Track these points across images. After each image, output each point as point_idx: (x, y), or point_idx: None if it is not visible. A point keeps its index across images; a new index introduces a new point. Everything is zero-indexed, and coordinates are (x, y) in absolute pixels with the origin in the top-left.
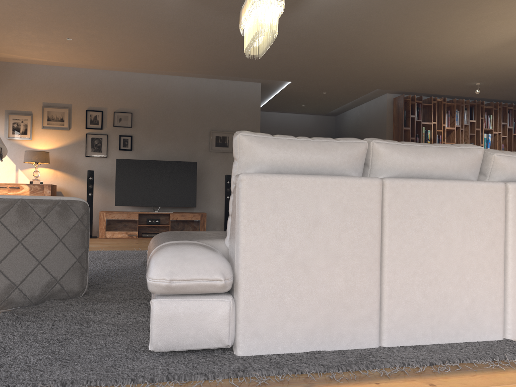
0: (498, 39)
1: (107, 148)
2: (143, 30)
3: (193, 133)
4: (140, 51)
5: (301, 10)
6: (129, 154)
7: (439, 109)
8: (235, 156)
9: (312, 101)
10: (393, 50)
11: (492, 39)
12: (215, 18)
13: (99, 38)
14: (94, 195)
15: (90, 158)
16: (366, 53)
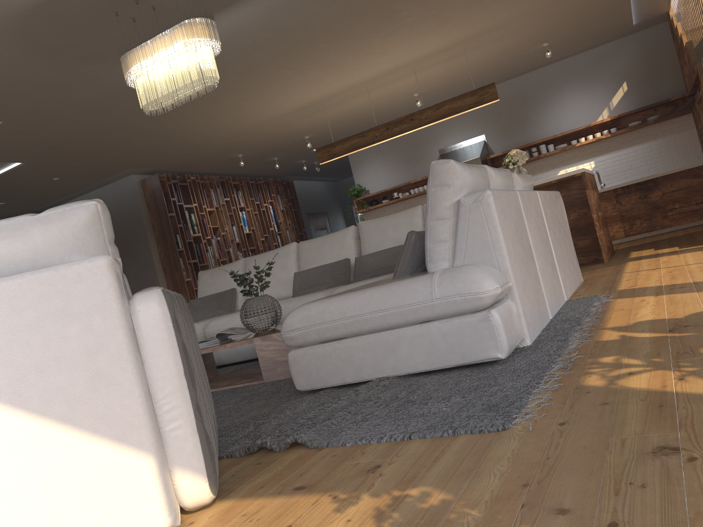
0: (294, 104)
1: None
2: None
3: None
4: None
5: None
6: None
7: (194, 188)
8: (446, 182)
9: (24, 193)
10: (195, 115)
11: (290, 104)
12: (12, 60)
13: None
14: None
15: None
16: (164, 118)
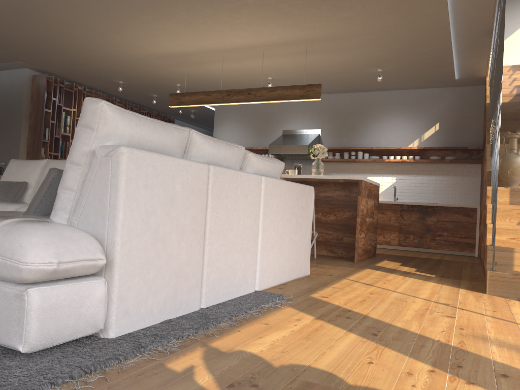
0: (159, 50)
1: None
2: None
3: None
4: None
5: None
6: None
7: (79, 97)
8: (91, 125)
9: None
10: (65, 29)
11: (155, 49)
12: None
13: None
14: None
15: None
16: (34, 22)
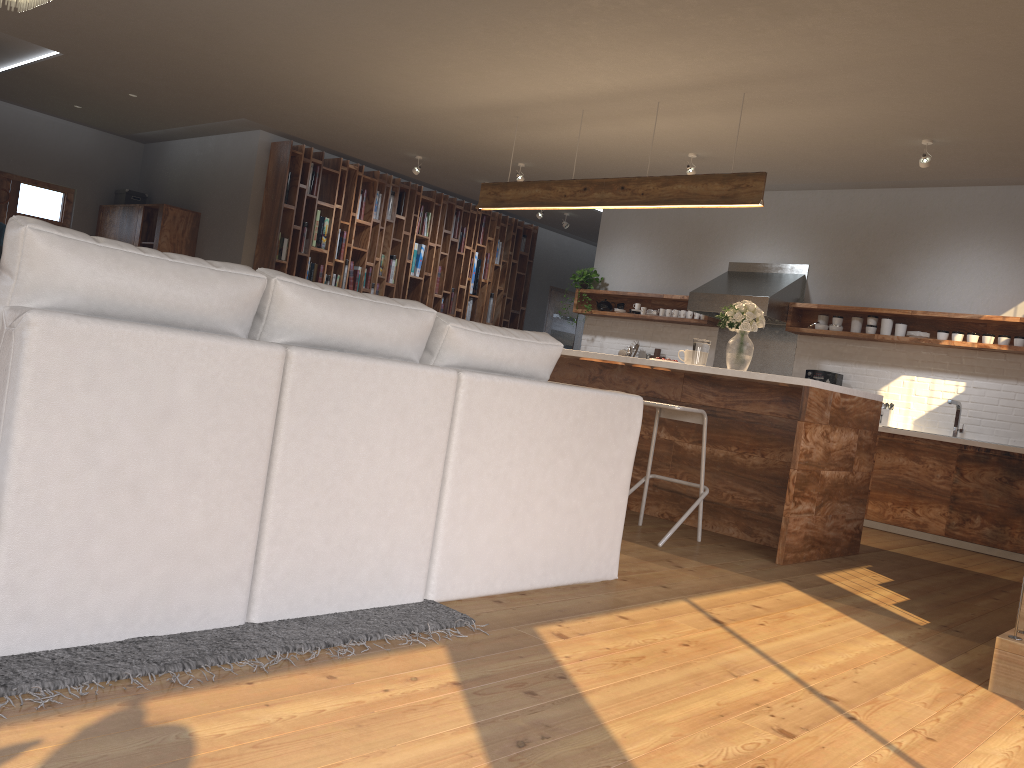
0: (462, 100)
1: None
2: None
3: None
4: None
5: None
6: None
7: (350, 183)
8: (9, 267)
9: (100, 103)
10: (291, 63)
11: (455, 97)
12: None
13: None
14: None
15: None
16: (239, 51)
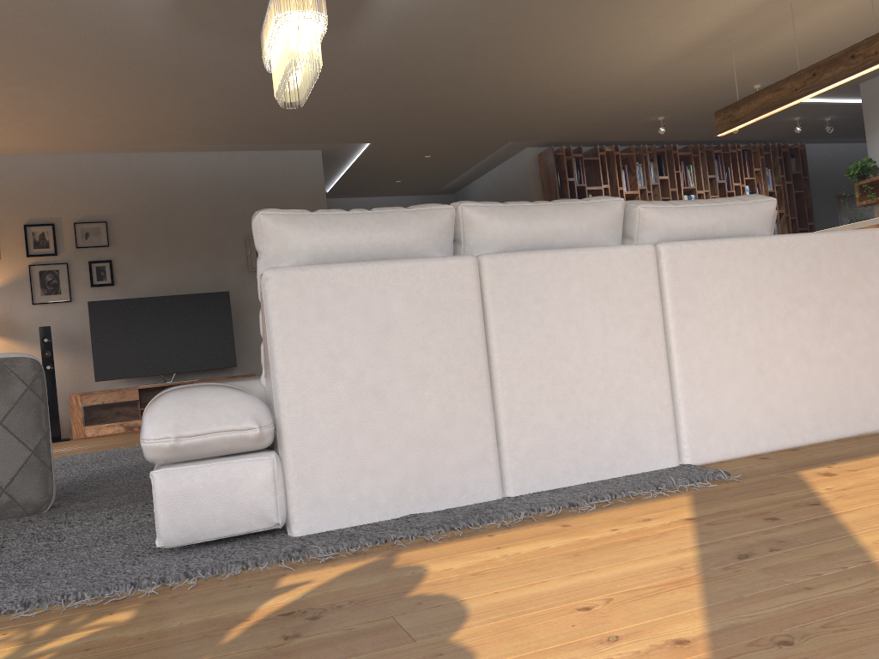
0: (672, 46)
1: (69, 286)
2: (106, 80)
3: (217, 244)
4: (107, 115)
5: (362, 25)
6: (110, 292)
7: (611, 164)
8: (258, 248)
9: (410, 171)
10: (520, 77)
11: (664, 47)
12: (226, 50)
13: (31, 100)
14: (57, 369)
15: (41, 306)
16: (479, 85)
